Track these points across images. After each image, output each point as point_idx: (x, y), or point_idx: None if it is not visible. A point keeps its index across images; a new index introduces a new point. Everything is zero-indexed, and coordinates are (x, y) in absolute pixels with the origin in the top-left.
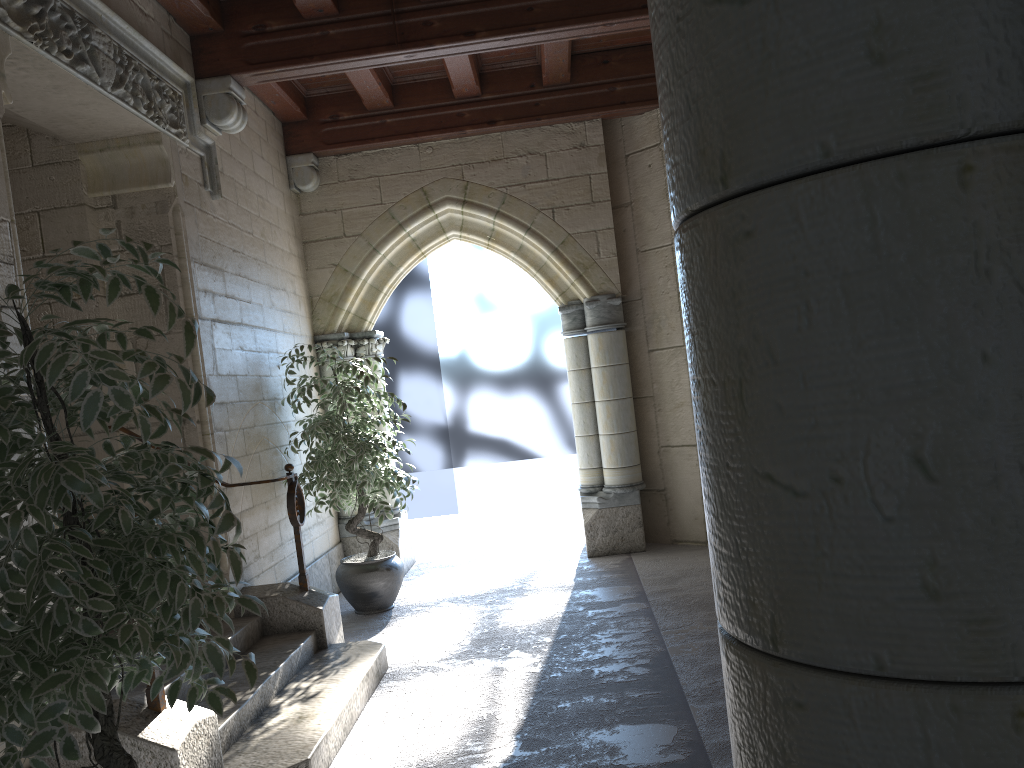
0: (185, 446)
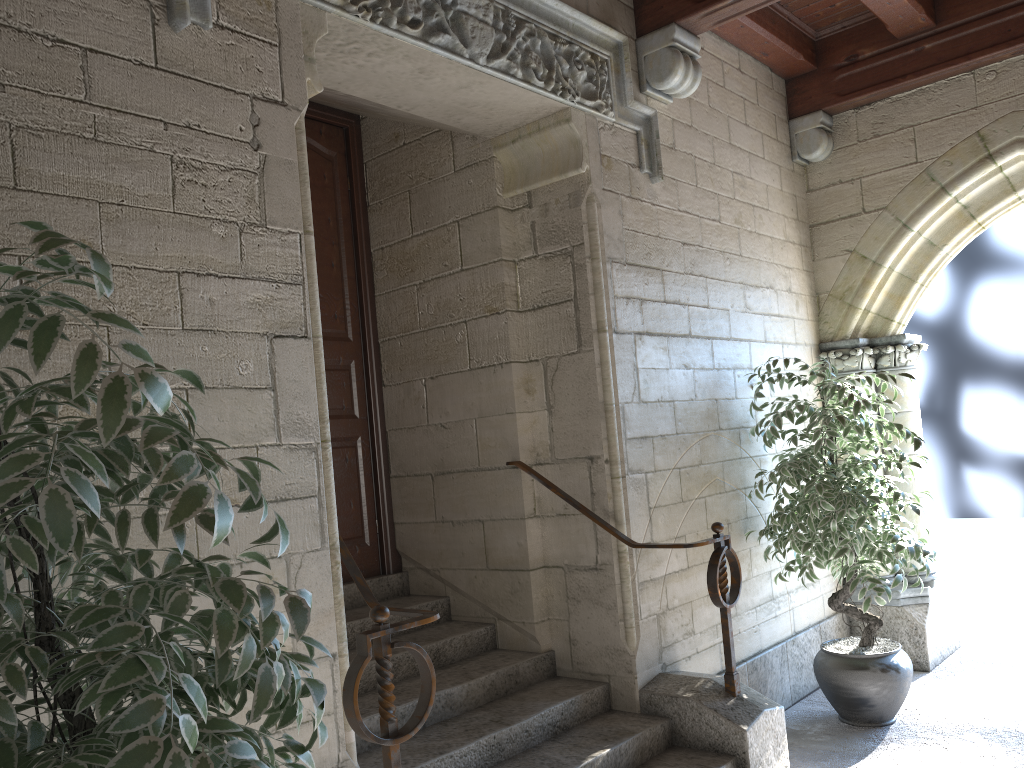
0: (592, 490)
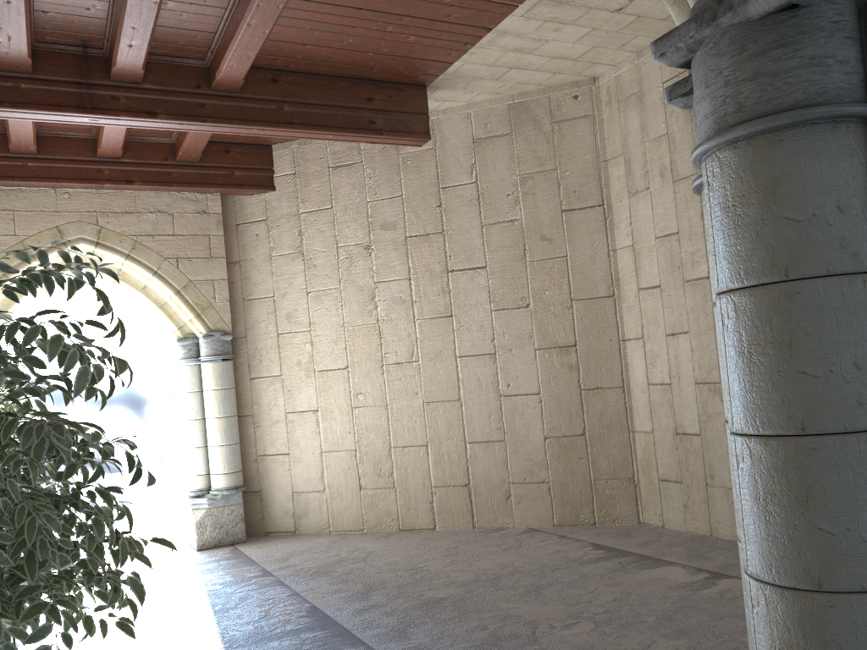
0: None
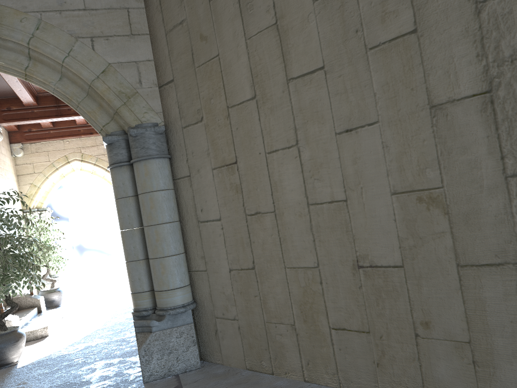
0: None
